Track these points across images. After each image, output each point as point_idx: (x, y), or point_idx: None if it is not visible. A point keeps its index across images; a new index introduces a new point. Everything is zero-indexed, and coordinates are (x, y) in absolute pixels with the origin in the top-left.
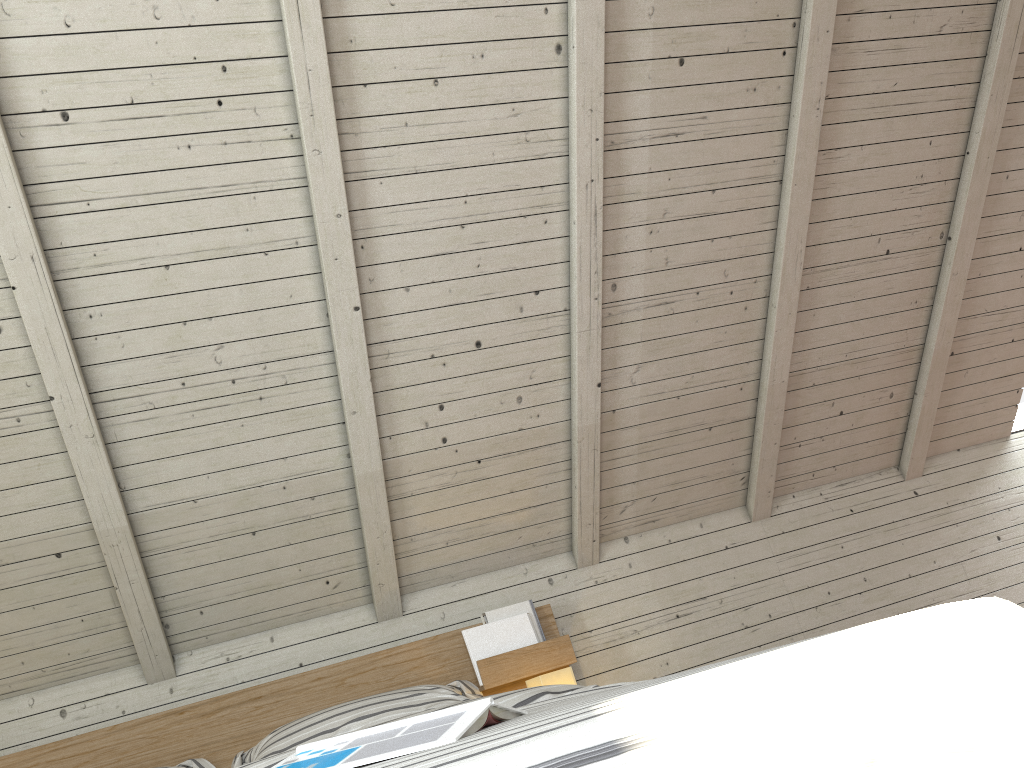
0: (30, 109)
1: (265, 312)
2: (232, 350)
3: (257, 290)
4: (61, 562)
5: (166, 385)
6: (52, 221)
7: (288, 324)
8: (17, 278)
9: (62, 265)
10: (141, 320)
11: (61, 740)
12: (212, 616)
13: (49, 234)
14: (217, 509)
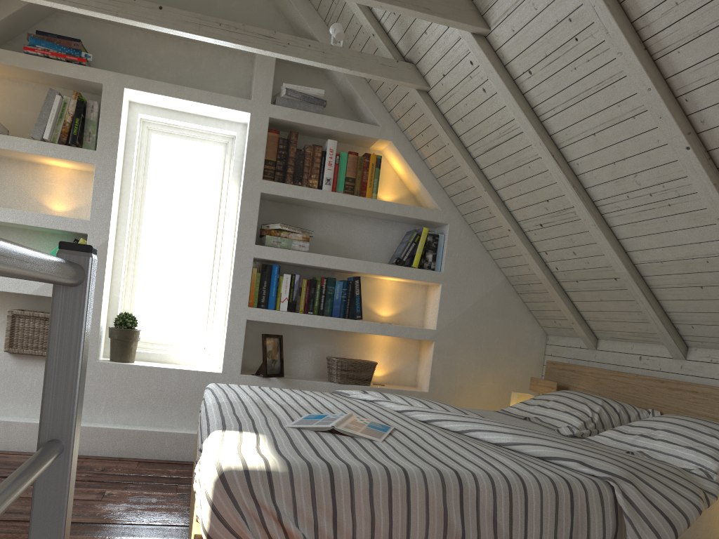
0: (519, 74)
1: (648, 153)
2: (642, 177)
3: (638, 140)
4: (617, 283)
5: (620, 197)
6: (546, 122)
7: (664, 158)
8: (539, 153)
9: (558, 141)
10: (596, 164)
11: (619, 372)
12: (698, 331)
13: (548, 128)
14: (674, 269)
